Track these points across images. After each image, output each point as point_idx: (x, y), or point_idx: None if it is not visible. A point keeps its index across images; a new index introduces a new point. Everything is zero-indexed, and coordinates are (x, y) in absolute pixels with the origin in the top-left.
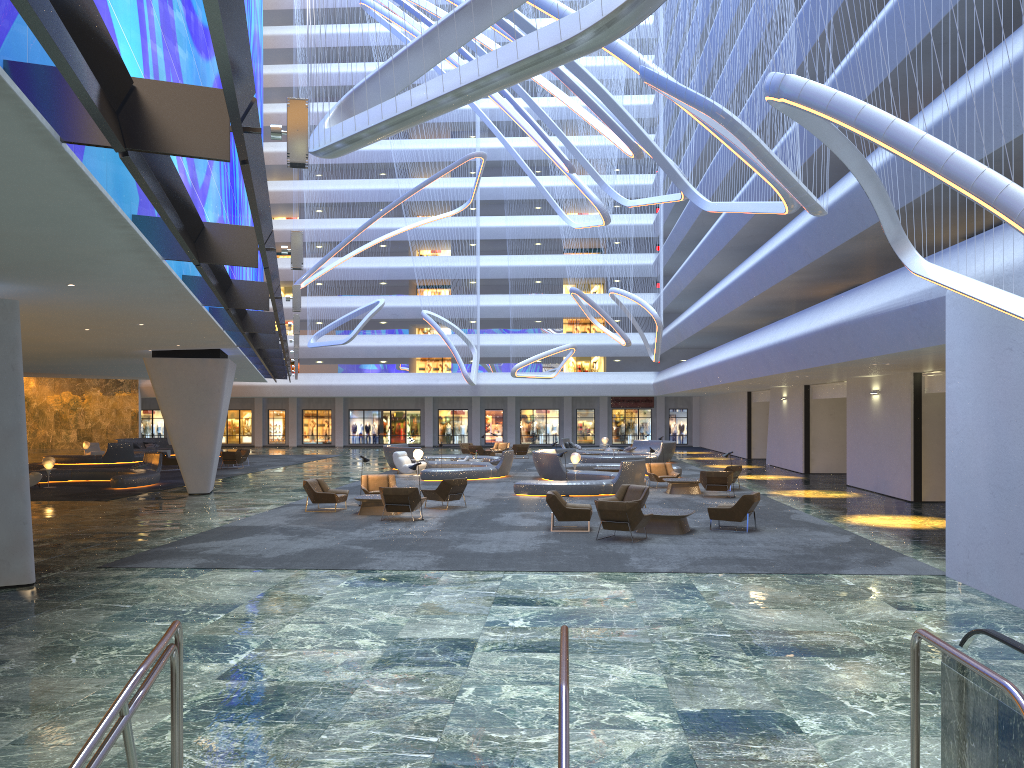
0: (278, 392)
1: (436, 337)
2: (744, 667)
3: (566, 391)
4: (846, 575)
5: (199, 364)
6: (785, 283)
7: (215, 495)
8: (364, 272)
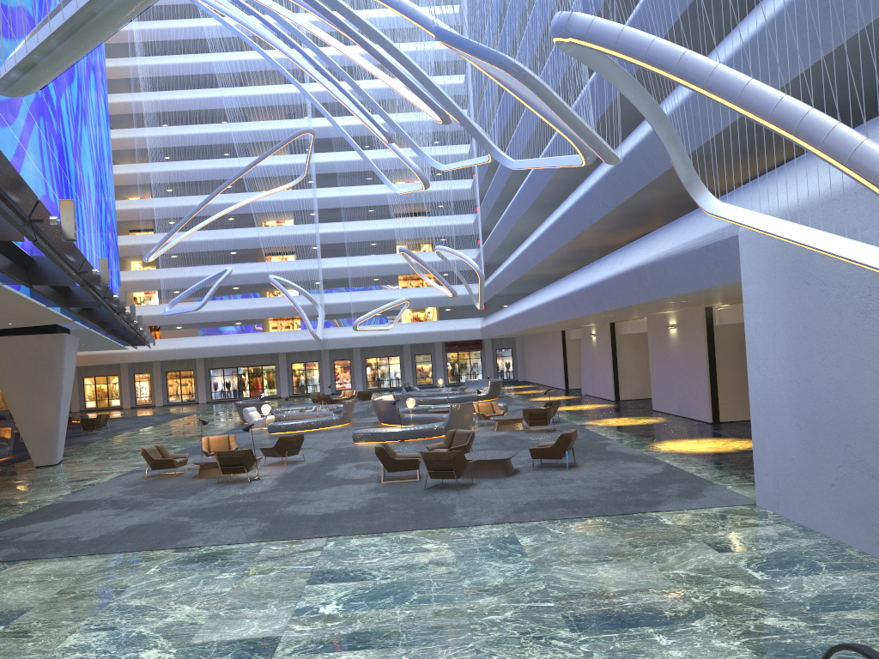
0: (141, 357)
1: (284, 299)
2: (569, 651)
3: (404, 340)
4: (663, 512)
5: (36, 340)
6: (587, 233)
7: (62, 466)
8: (214, 243)
